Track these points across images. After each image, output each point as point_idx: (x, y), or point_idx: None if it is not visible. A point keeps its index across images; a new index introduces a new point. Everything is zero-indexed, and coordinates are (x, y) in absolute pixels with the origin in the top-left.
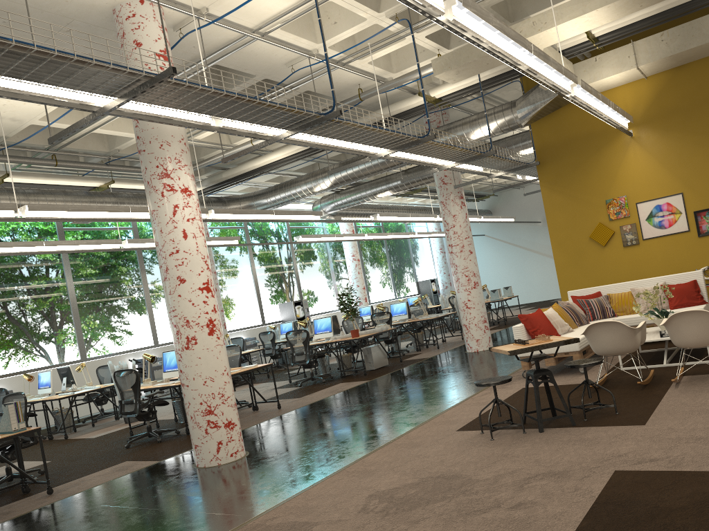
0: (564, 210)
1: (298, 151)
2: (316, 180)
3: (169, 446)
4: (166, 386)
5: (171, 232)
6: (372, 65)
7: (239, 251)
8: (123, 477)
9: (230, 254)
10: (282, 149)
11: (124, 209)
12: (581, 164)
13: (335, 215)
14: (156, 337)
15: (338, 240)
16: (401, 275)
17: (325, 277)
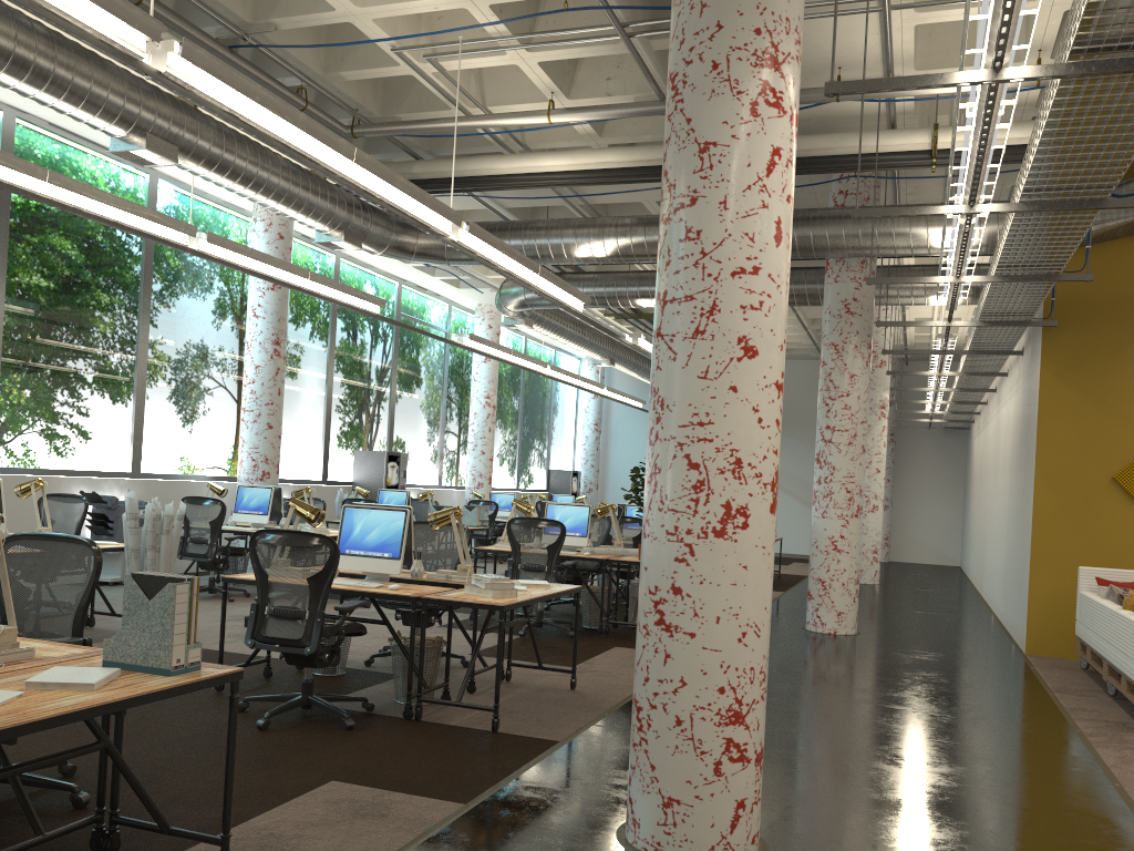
0: (1076, 419)
1: (602, 166)
2: (600, 235)
3: (412, 753)
4: (374, 592)
5: (752, 215)
6: (913, 34)
7: (316, 331)
8: (425, 850)
9: (300, 332)
10: (574, 153)
11: (345, 150)
12: (1129, 348)
13: (527, 315)
14: (138, 458)
15: (511, 363)
16: (531, 452)
17: (430, 422)
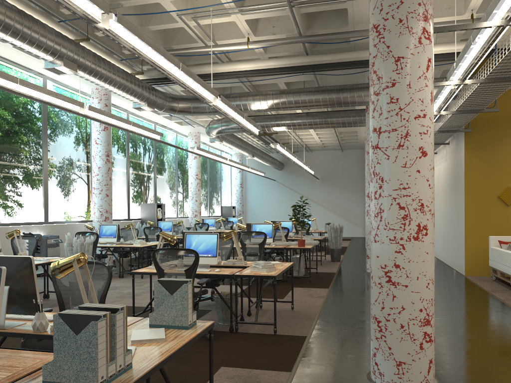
0: (481, 172)
1: (267, 67)
2: (265, 99)
3: (246, 349)
4: (210, 273)
5: (421, 90)
6: None
7: (121, 149)
8: None
9: (113, 150)
10: (255, 61)
11: (177, 64)
12: (502, 139)
13: (220, 136)
14: (47, 214)
15: (213, 159)
16: (213, 198)
17: (171, 188)
